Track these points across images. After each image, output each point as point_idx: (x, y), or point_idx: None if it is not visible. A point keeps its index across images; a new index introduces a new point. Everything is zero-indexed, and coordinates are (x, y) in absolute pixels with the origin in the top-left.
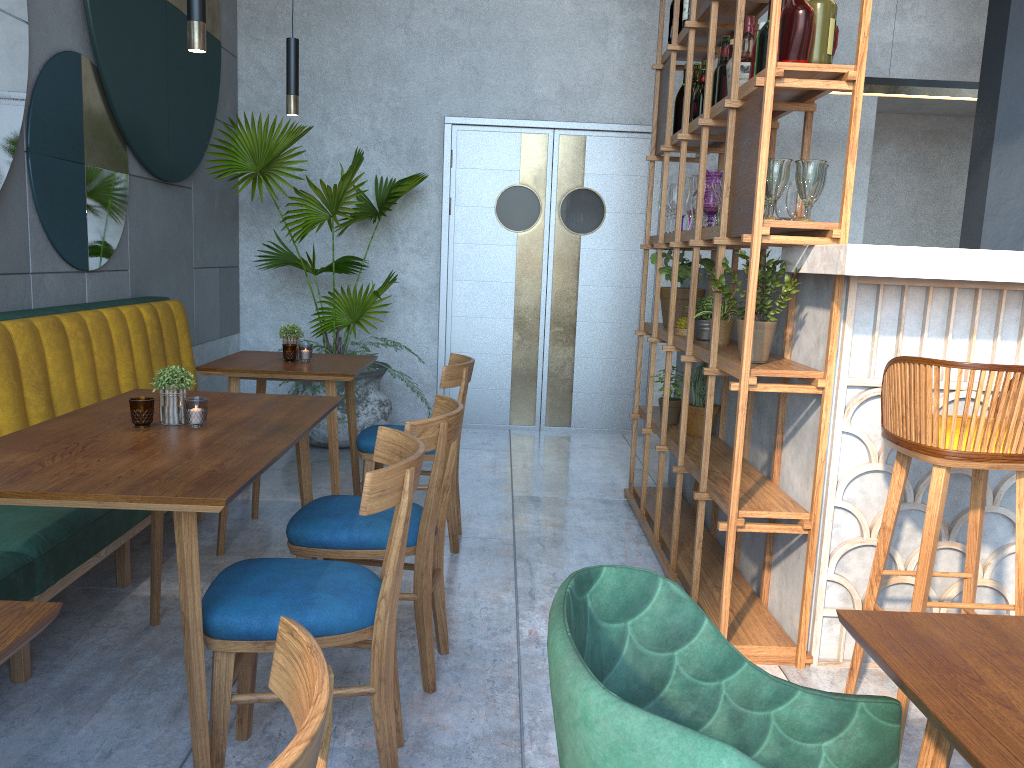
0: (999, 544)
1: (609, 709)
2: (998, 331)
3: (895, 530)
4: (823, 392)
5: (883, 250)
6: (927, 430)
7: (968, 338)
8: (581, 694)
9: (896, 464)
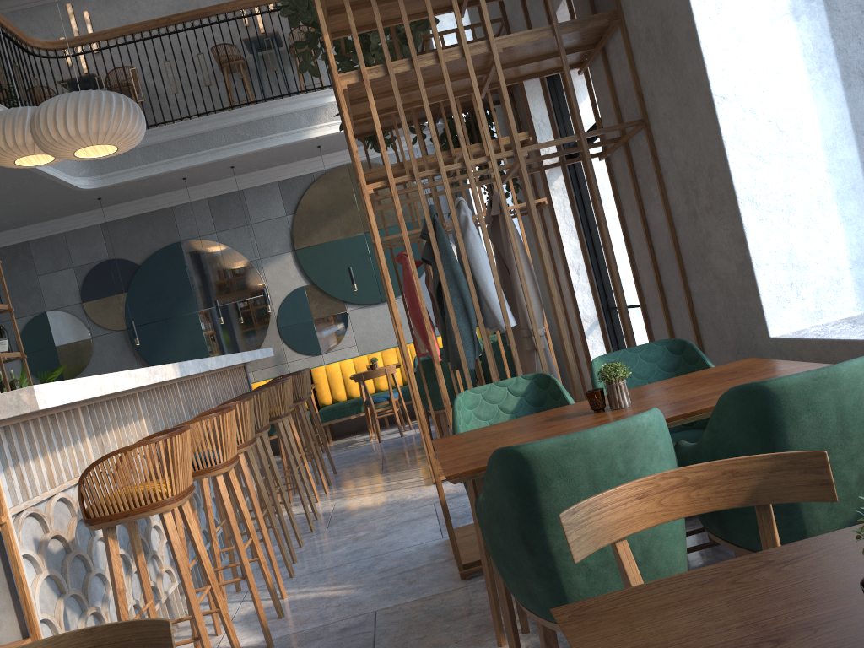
0: (102, 596)
1: (652, 413)
2: (55, 445)
3: (65, 620)
4: (5, 527)
5: (48, 386)
6: (157, 490)
7: (42, 456)
8: (642, 419)
9: (110, 540)
